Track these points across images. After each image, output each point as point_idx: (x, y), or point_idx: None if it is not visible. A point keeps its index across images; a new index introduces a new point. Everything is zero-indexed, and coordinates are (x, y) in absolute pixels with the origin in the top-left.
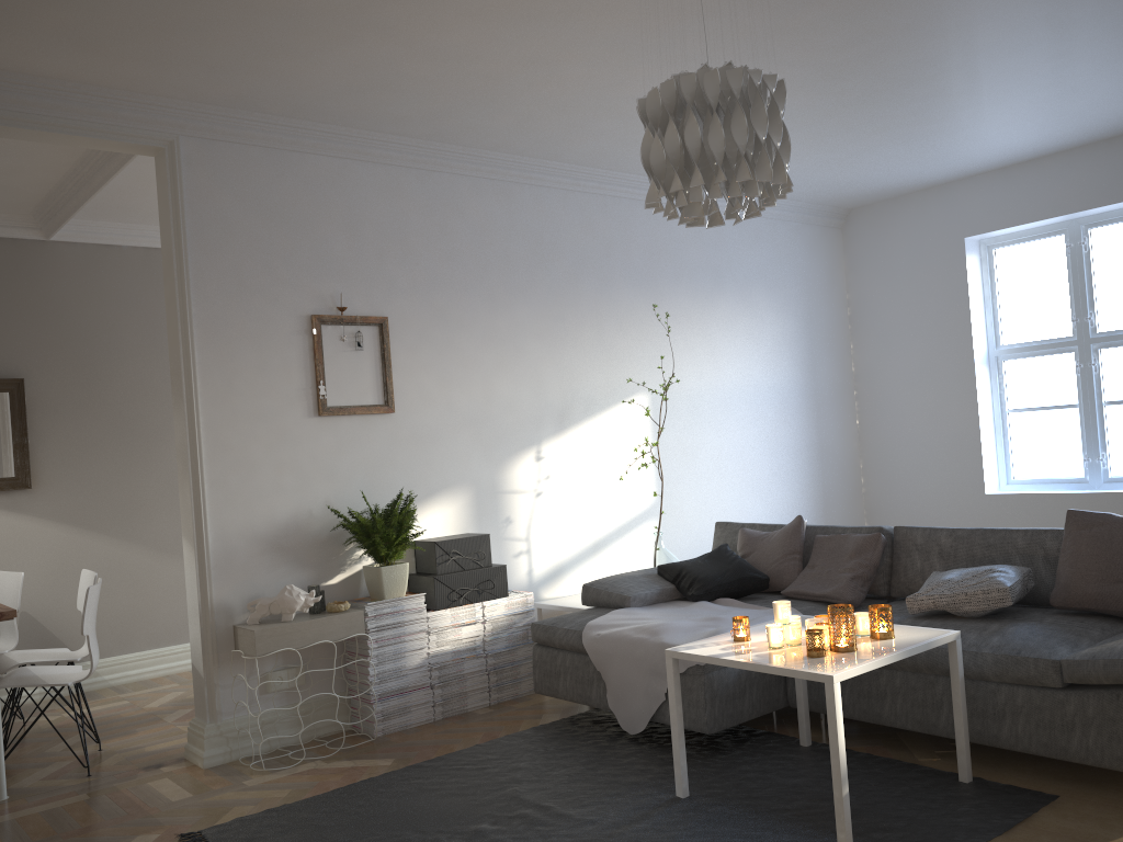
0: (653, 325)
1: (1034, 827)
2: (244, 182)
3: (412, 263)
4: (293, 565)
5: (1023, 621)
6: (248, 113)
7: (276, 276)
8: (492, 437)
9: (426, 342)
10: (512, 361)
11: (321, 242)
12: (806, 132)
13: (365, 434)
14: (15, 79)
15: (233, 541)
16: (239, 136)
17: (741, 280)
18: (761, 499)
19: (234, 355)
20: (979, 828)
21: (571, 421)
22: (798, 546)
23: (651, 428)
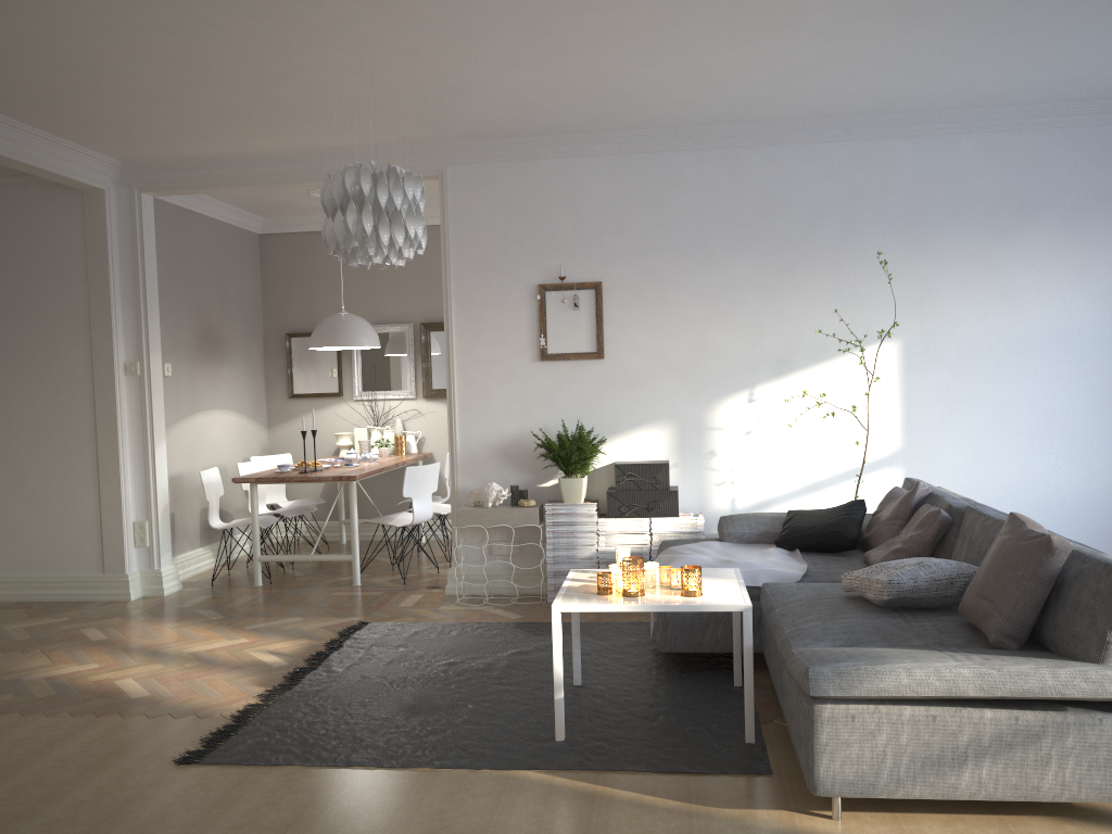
0: (913, 268)
1: (691, 779)
2: (491, 190)
3: (629, 235)
4: (516, 469)
5: (899, 618)
6: (487, 140)
7: (513, 257)
8: (701, 380)
9: (638, 300)
10: (727, 312)
11: (550, 227)
12: (1006, 50)
13: (579, 375)
14: (343, 151)
15: (474, 447)
16: (487, 157)
17: (1069, 205)
18: (1074, 459)
19: (479, 317)
20: (655, 764)
21: (793, 367)
22: (903, 512)
23: (901, 375)
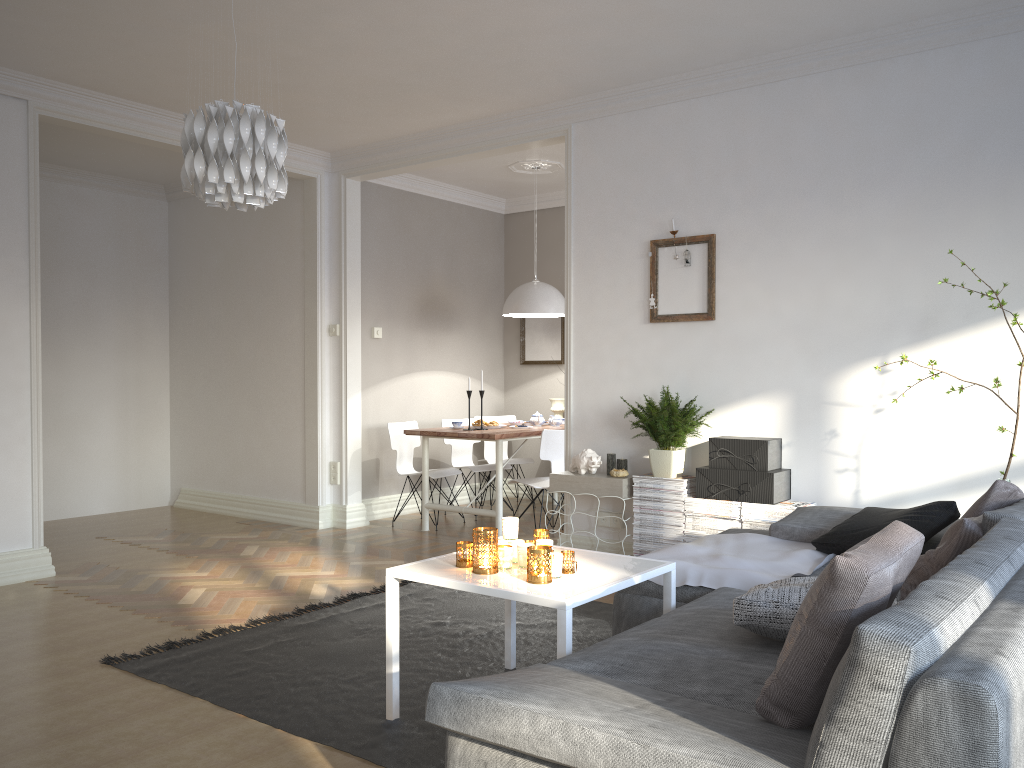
0: None
1: None
2: (611, 145)
3: (747, 179)
4: (624, 437)
5: (743, 654)
6: (603, 93)
7: (628, 213)
8: (822, 346)
9: (753, 253)
10: (856, 263)
11: (665, 178)
12: None
13: (688, 338)
14: (483, 122)
15: (586, 412)
16: (606, 111)
17: None
18: None
19: (595, 278)
20: None
21: (940, 330)
22: None
23: None
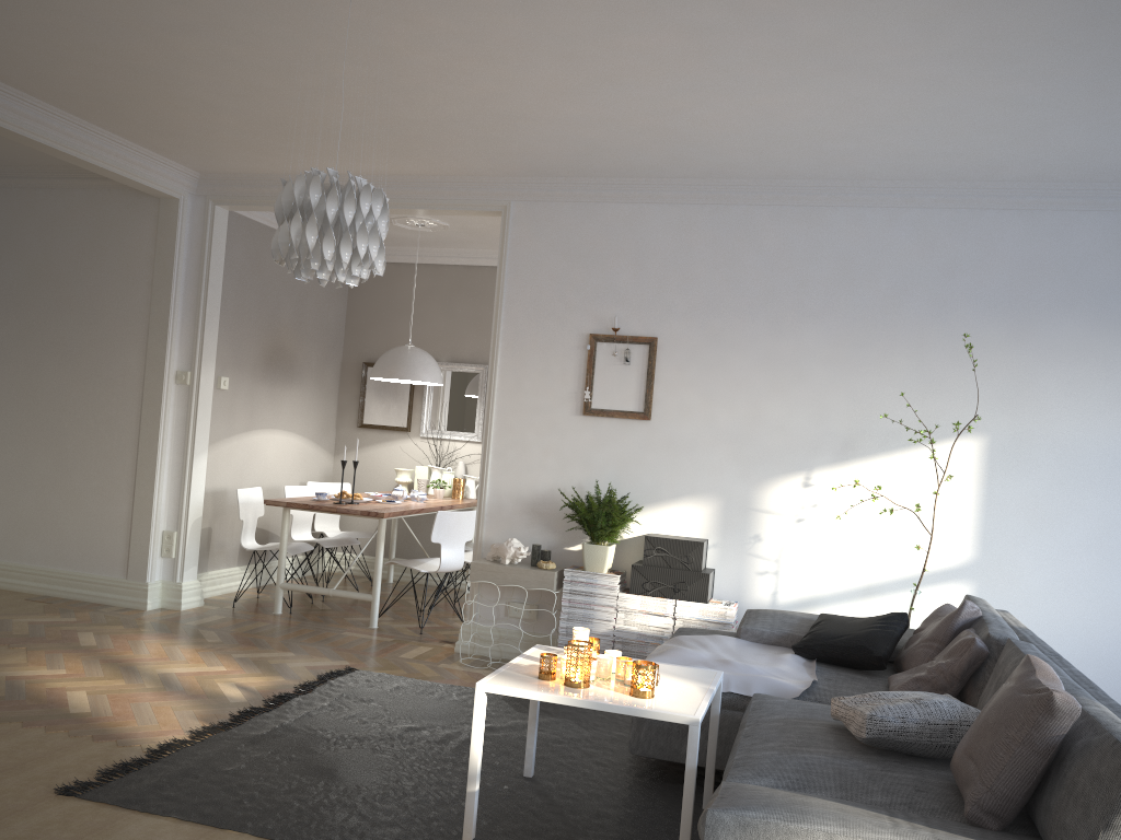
0: (1010, 357)
1: None
2: (553, 231)
3: (693, 290)
4: (544, 527)
5: (876, 763)
6: (553, 178)
7: (567, 303)
8: (753, 456)
9: (694, 361)
10: (790, 385)
11: (609, 275)
12: None
13: (621, 435)
14: (409, 179)
15: (503, 498)
16: (552, 196)
17: None
18: None
19: (525, 362)
20: None
21: (858, 453)
22: (942, 634)
23: (983, 476)
